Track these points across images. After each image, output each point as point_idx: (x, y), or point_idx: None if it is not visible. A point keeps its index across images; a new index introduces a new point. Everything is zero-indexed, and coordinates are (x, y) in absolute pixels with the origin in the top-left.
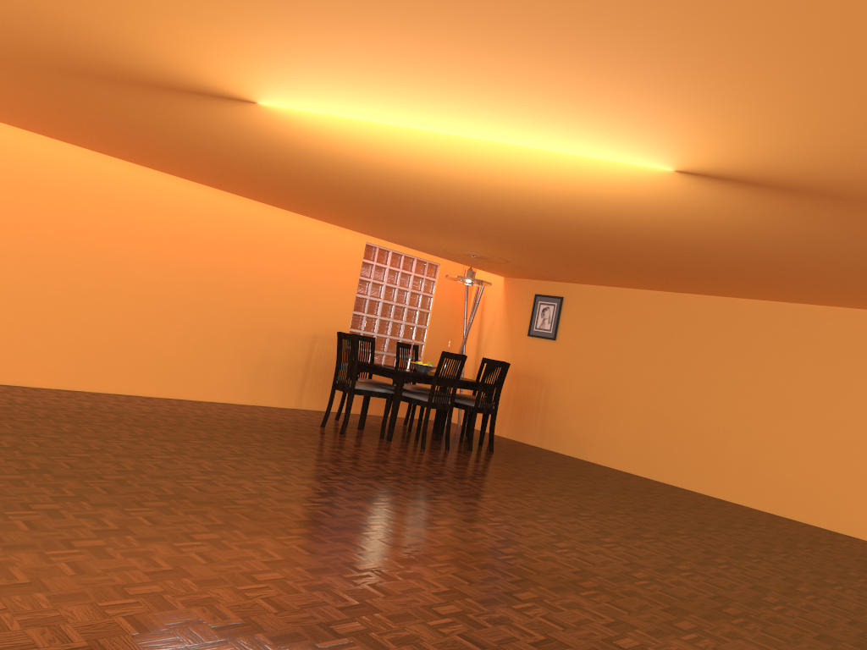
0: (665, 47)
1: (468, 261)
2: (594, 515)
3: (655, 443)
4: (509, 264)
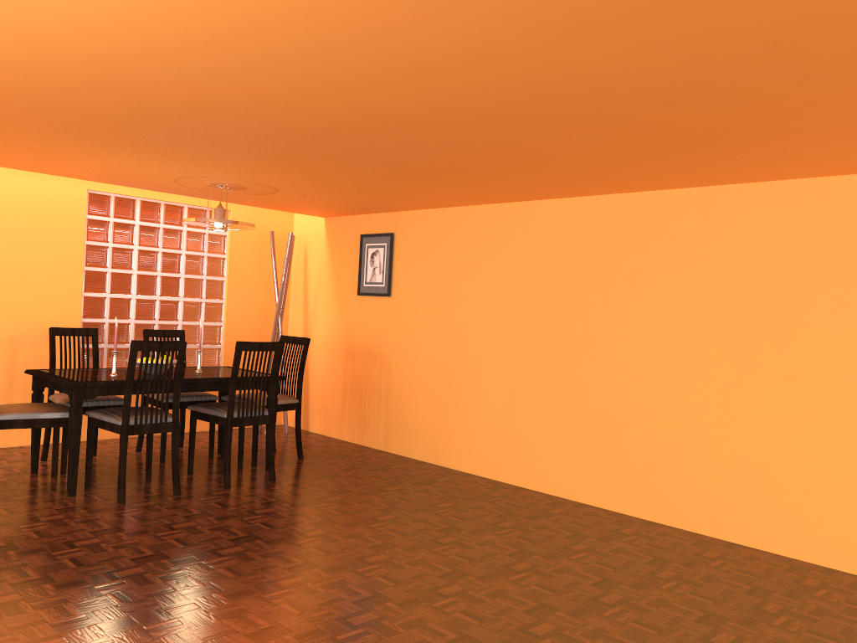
0: None
1: (239, 197)
2: None
3: (528, 433)
4: (284, 192)
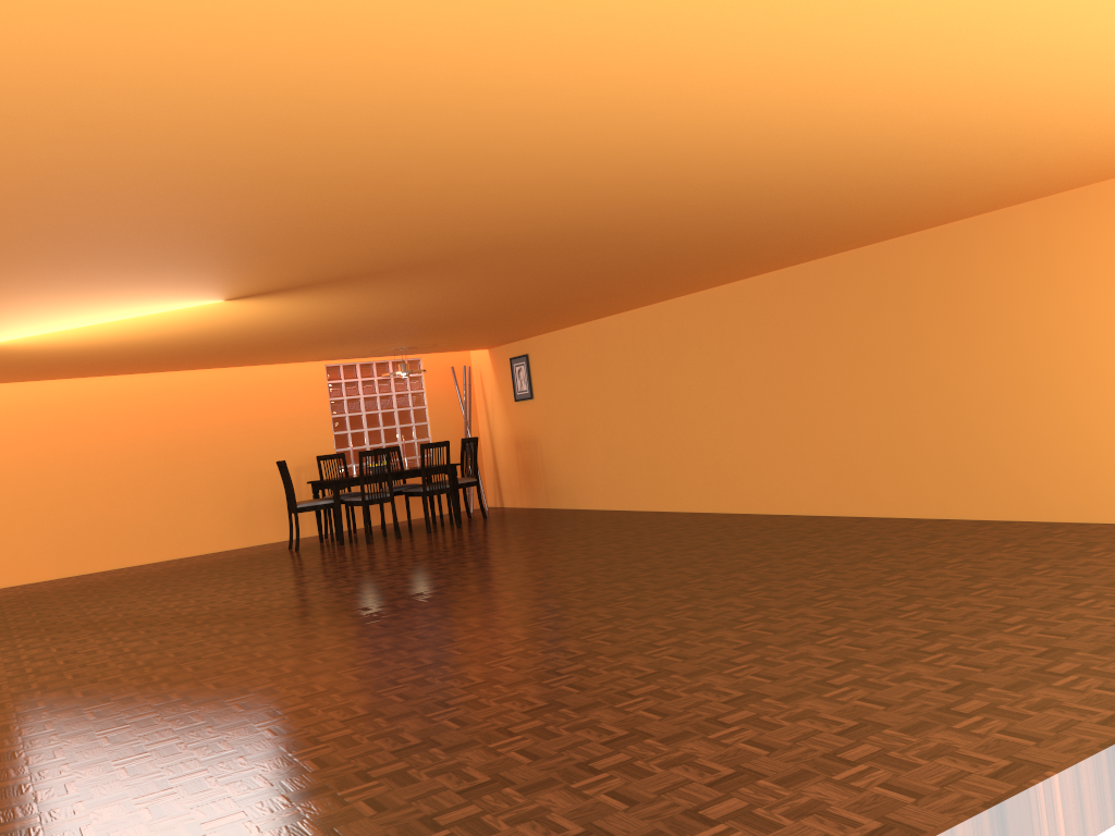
0: (6, 290)
1: (418, 351)
2: (424, 562)
3: (616, 473)
4: (442, 344)
